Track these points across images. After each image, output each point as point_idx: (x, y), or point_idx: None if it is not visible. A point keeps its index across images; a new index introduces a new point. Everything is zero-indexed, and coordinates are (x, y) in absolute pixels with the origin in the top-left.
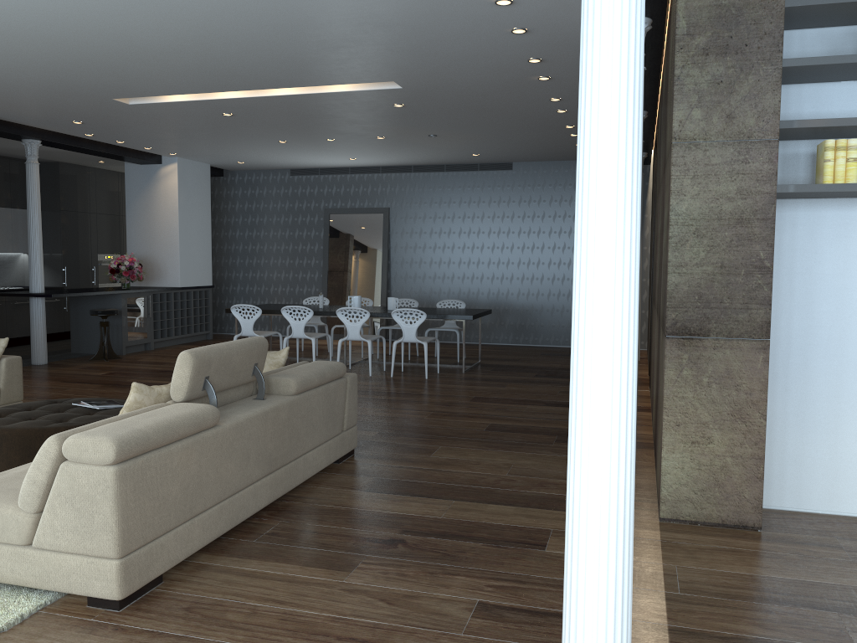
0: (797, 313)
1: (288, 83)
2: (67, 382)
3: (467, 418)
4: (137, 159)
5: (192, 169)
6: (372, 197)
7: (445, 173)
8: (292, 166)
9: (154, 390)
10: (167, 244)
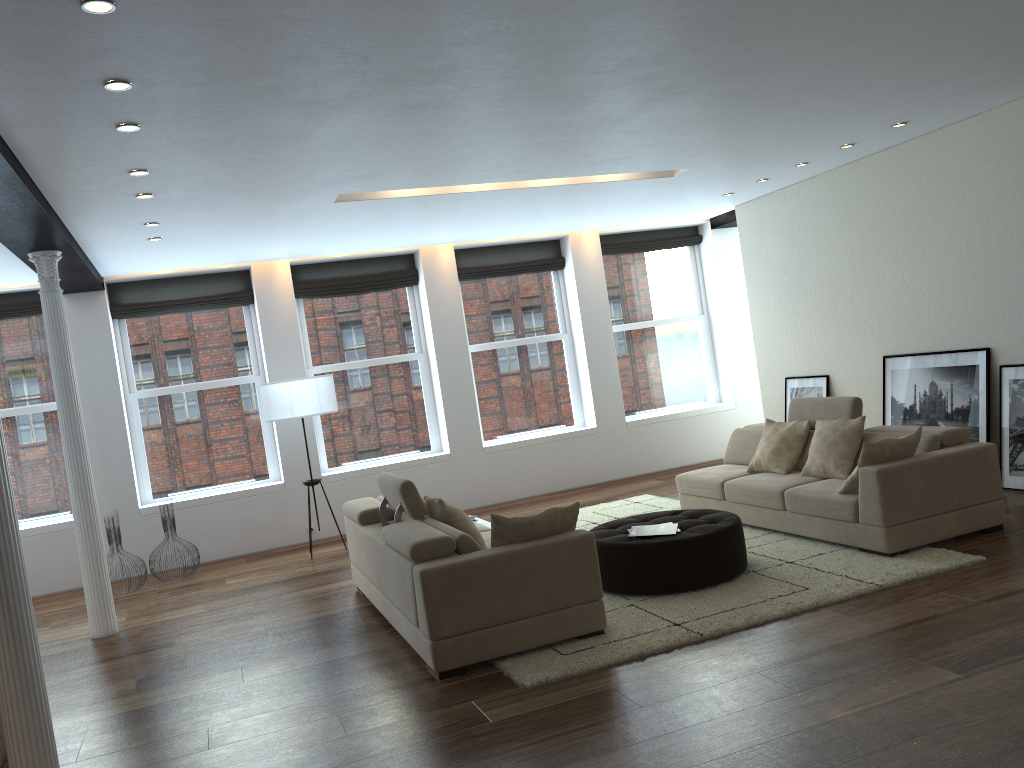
0: None
1: None
2: None
3: None
4: None
5: None
6: None
7: None
8: None
9: None
10: None
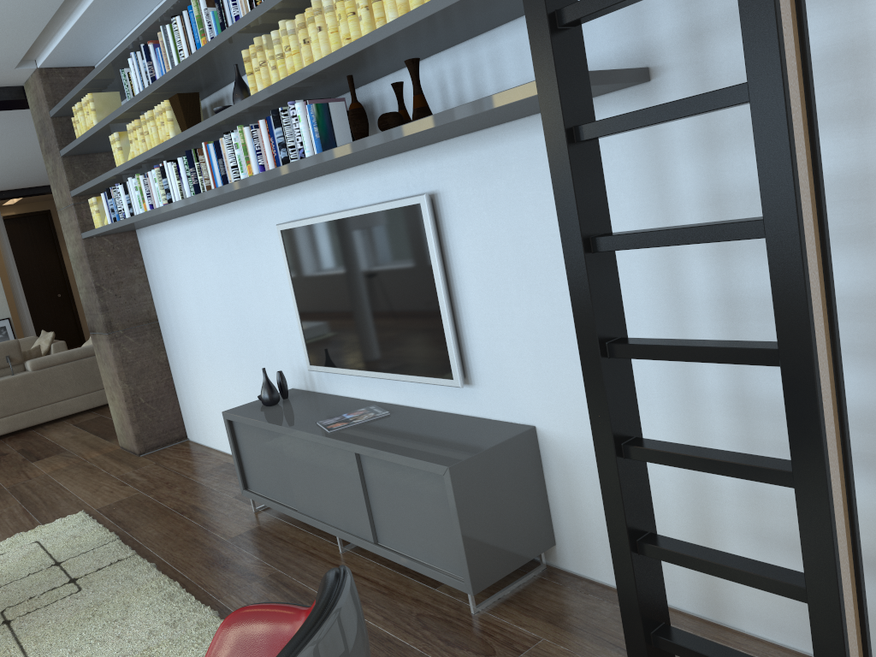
0: (163, 307)
1: None
2: None
3: None
4: None
5: None
6: None
7: None
8: None
9: None
10: None
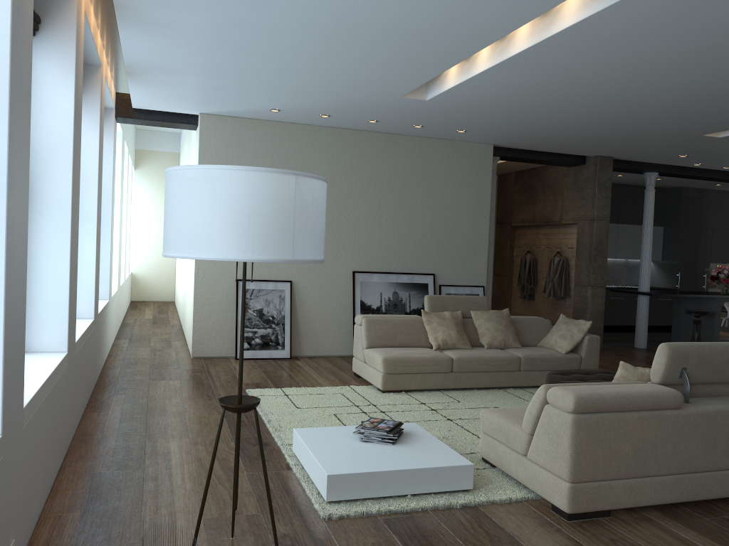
0: None
1: None
2: (650, 364)
3: None
4: None
5: None
6: None
7: None
8: None
9: (637, 370)
10: None
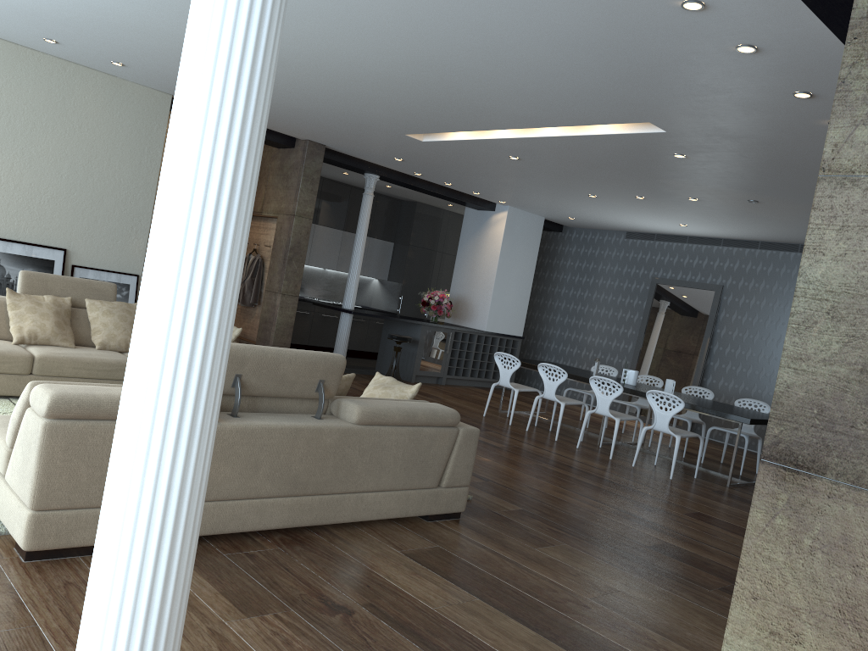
0: None
1: (541, 121)
2: None
3: (649, 528)
4: (470, 203)
5: (523, 219)
6: (707, 271)
7: (798, 254)
8: (626, 228)
9: None
10: (483, 288)
